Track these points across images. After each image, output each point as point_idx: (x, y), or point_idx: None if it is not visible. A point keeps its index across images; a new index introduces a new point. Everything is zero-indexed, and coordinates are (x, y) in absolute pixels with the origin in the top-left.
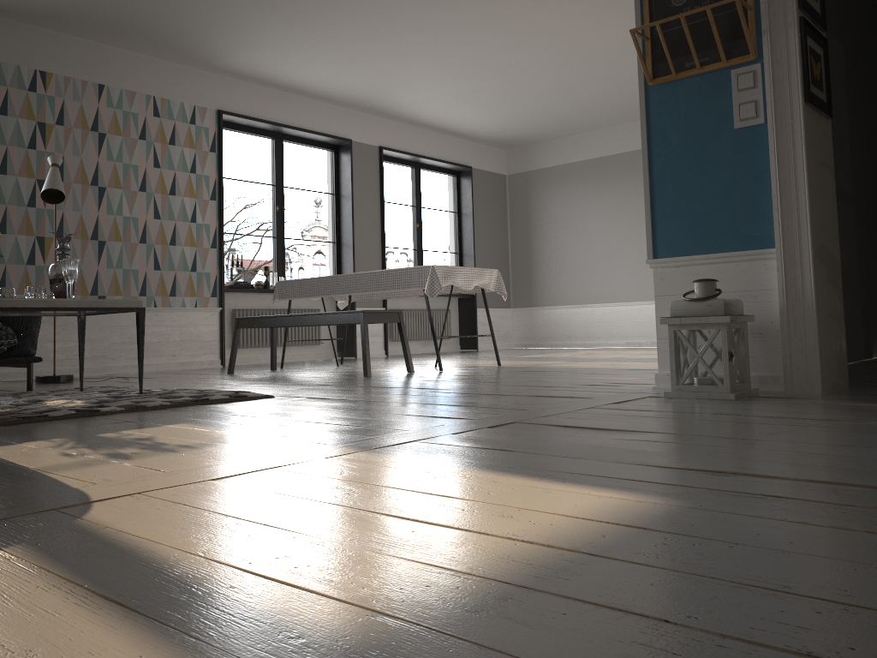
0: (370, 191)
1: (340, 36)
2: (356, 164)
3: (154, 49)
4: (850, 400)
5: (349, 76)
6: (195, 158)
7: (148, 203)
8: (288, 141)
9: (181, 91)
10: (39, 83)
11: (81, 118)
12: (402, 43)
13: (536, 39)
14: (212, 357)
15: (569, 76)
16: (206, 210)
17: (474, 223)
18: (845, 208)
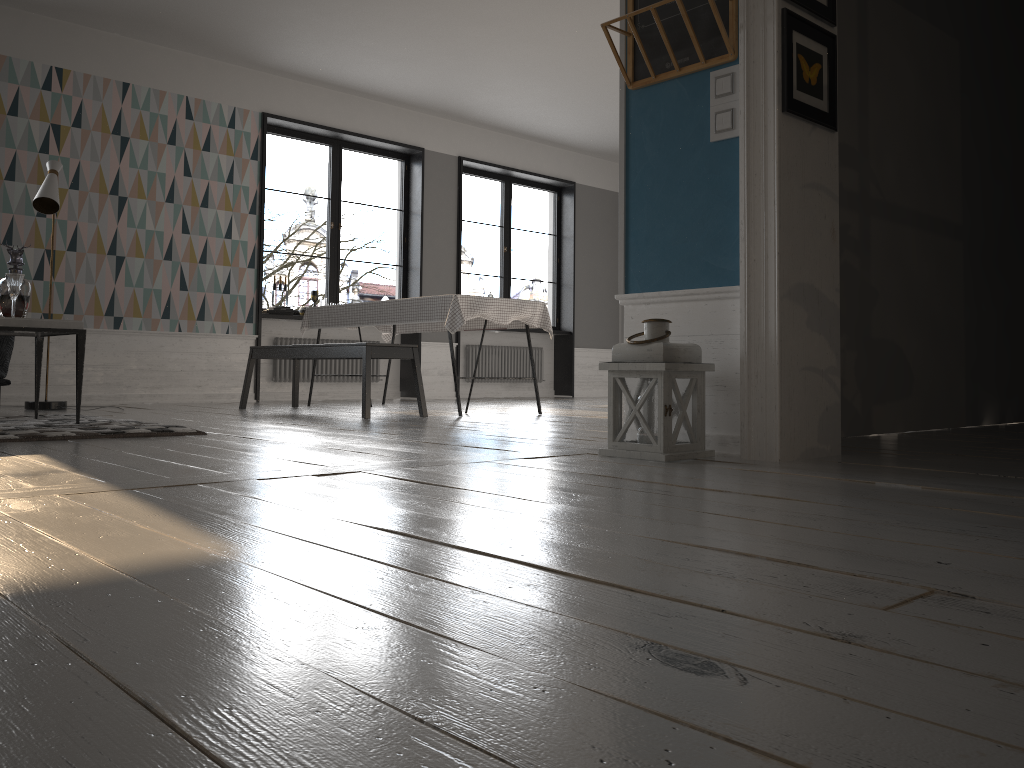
0: (445, 208)
1: (387, 29)
2: (429, 176)
3: (186, 43)
4: (789, 469)
5: (411, 75)
6: (233, 166)
7: (176, 216)
8: (348, 149)
9: (220, 91)
10: (55, 81)
11: (102, 120)
12: (460, 37)
13: (617, 33)
14: None
15: None
16: (244, 225)
17: (576, 248)
18: (945, 241)
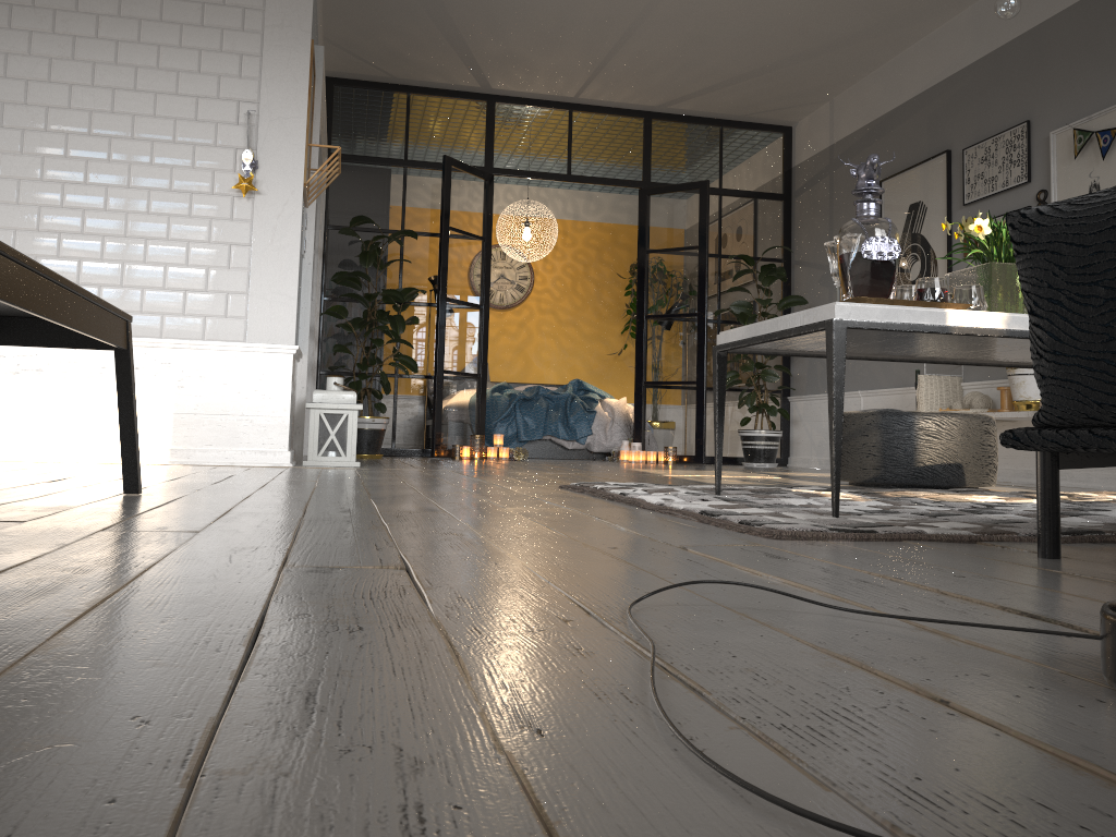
0: None
1: None
2: None
3: None
4: None
5: None
6: None
7: None
8: None
9: None
10: None
11: None
12: None
13: None
14: None
15: None
16: None
17: None
18: None
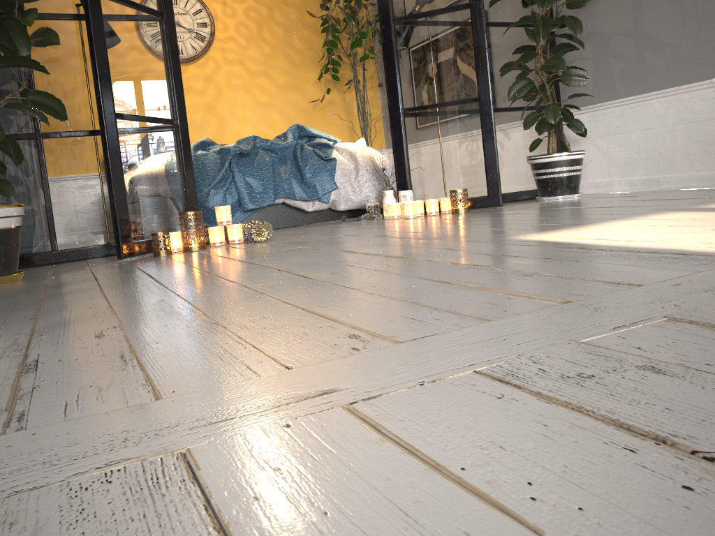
0: None
1: None
2: None
3: None
4: None
5: None
6: None
7: None
8: None
9: None
10: None
11: None
12: None
13: None
14: None
15: None
16: None
17: None
18: None
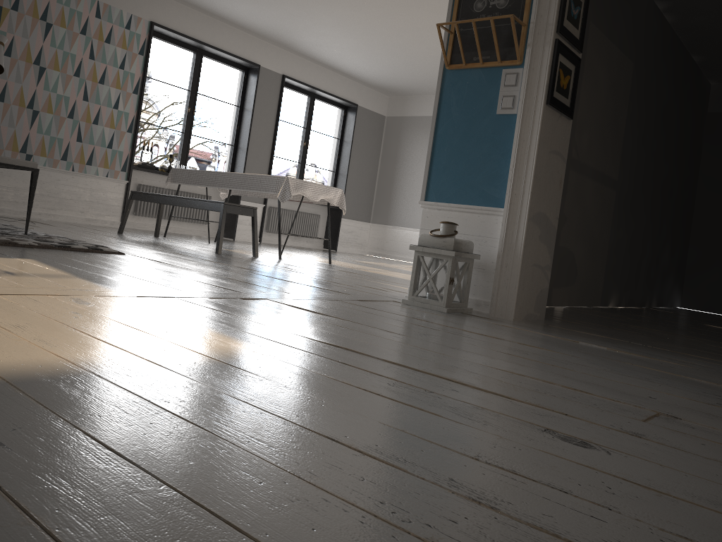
0: (269, 109)
1: None
2: (261, 85)
3: None
4: (523, 326)
5: (262, 14)
6: (125, 57)
7: (80, 87)
8: (207, 57)
9: (122, 0)
10: None
11: (33, 8)
12: None
13: (412, 13)
14: (114, 219)
15: (438, 47)
16: (128, 101)
17: (352, 150)
18: (607, 190)
